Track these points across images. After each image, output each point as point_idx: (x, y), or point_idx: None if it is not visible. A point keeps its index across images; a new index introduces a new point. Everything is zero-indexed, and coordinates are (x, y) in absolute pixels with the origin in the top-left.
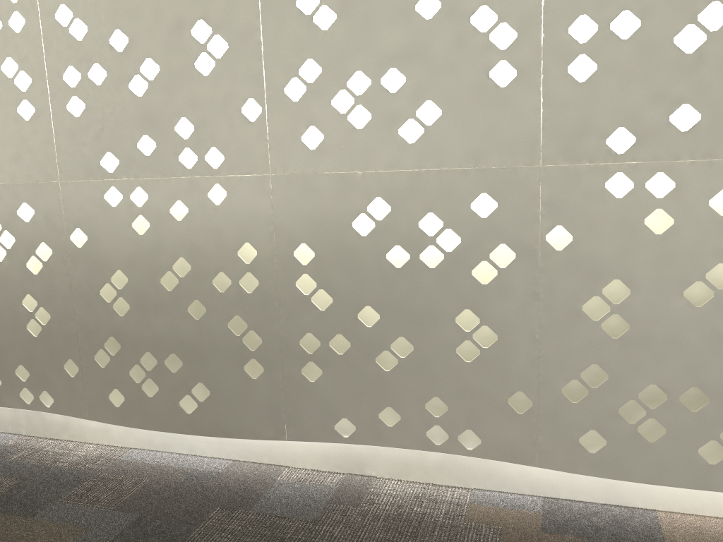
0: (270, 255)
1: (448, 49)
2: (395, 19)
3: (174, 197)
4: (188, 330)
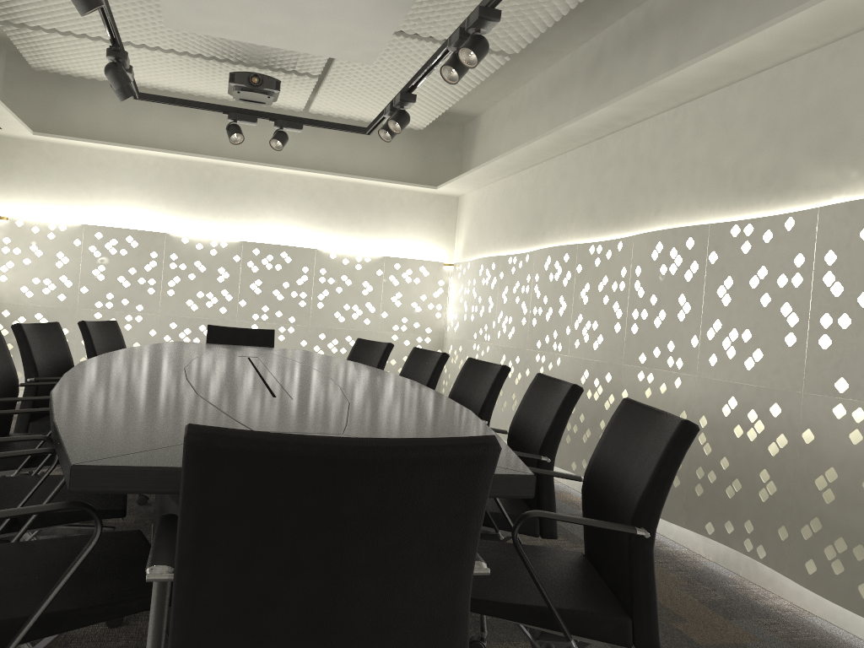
0: None
1: None
2: None
3: None
4: None
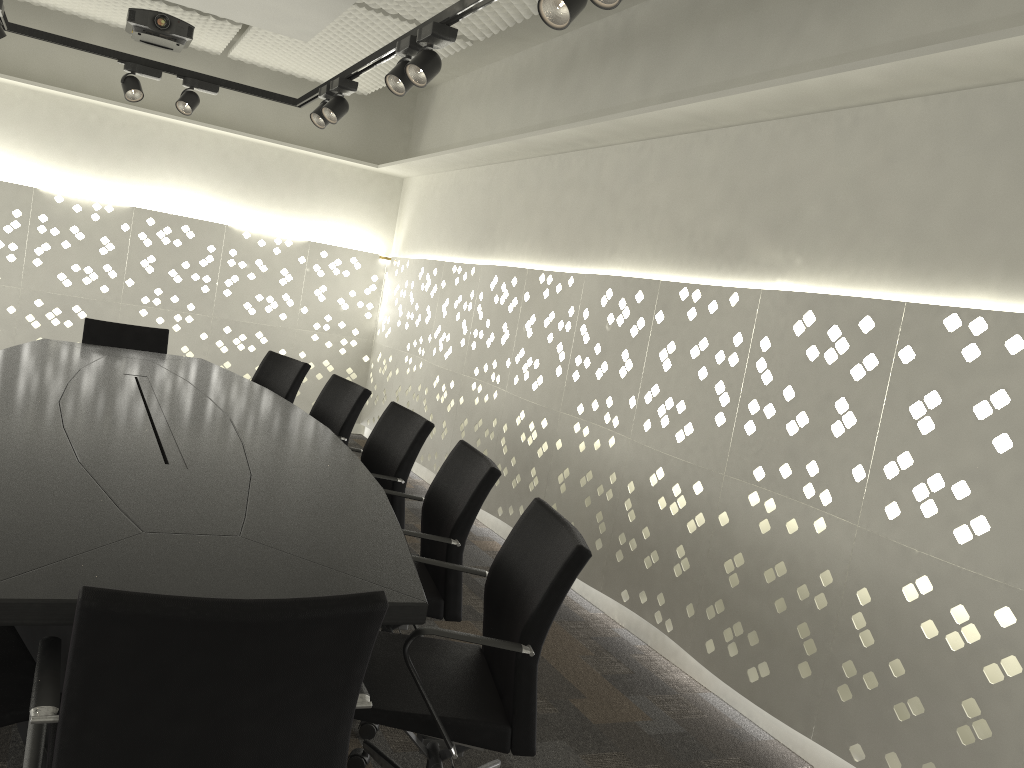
0: (840, 586)
1: (1008, 481)
2: (975, 444)
3: (791, 515)
4: (769, 618)
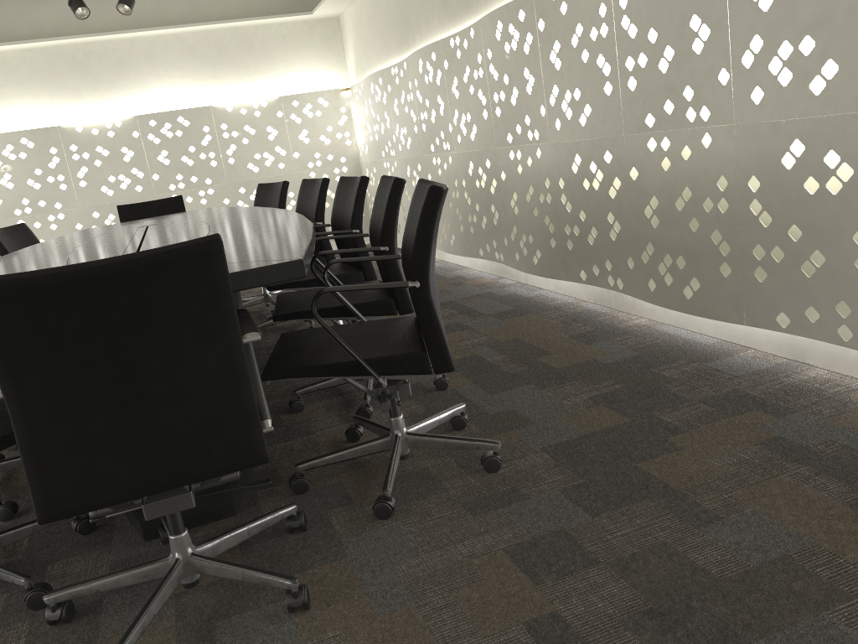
0: (734, 185)
1: (844, 16)
2: None
3: (683, 143)
4: (688, 239)
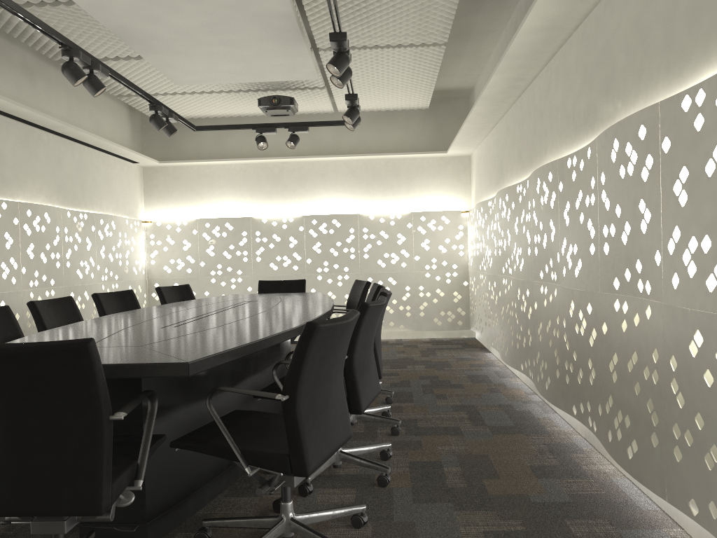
0: (662, 360)
1: None
2: (709, 199)
3: (635, 310)
4: (633, 401)
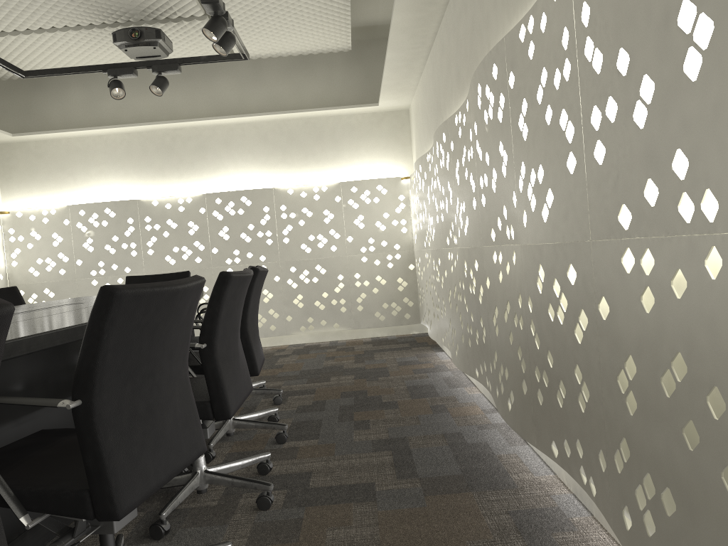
0: None
1: None
2: None
3: (674, 265)
4: (681, 462)
